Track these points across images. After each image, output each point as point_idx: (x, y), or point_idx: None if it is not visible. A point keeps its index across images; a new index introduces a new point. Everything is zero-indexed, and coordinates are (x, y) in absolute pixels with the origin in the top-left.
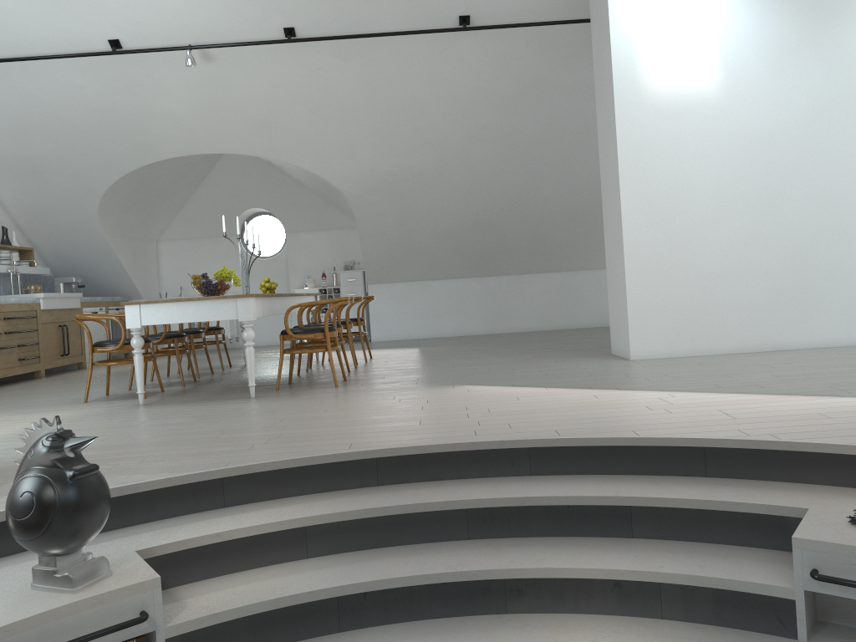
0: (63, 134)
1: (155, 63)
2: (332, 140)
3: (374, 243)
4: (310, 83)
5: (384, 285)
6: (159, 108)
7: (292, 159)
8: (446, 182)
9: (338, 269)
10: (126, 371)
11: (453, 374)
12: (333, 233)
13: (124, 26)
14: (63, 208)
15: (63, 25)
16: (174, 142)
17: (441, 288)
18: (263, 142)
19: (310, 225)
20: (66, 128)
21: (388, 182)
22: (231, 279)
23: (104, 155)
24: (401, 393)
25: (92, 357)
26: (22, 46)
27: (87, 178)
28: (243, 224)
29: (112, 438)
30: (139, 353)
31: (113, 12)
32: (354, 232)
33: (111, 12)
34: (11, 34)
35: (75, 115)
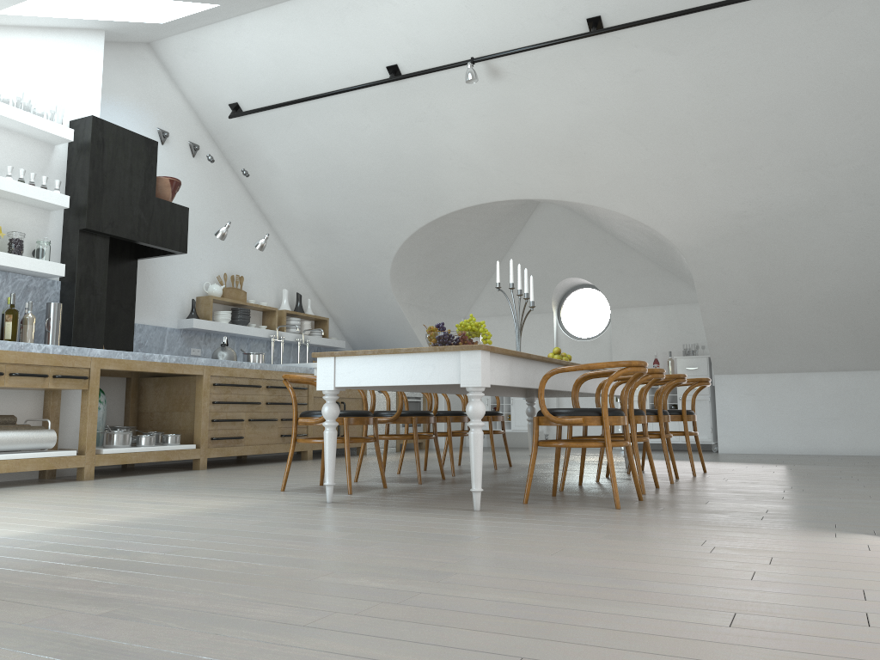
0: (350, 186)
1: (437, 90)
2: (657, 172)
3: (722, 317)
4: (625, 92)
5: (737, 376)
6: (445, 146)
7: (606, 201)
8: (831, 224)
9: (676, 355)
10: (395, 461)
11: (838, 510)
12: (671, 309)
13: (402, 46)
14: (356, 274)
15: (340, 55)
16: (464, 188)
17: (825, 384)
18: (568, 181)
19: (640, 298)
20: (352, 179)
21: (739, 228)
22: (478, 334)
23: (392, 208)
24: (723, 534)
25: (295, 430)
26: (304, 86)
27: (376, 237)
28: (560, 299)
29: (185, 551)
30: (330, 426)
31: (389, 31)
32: (699, 308)
33: (387, 32)
34: (293, 74)
35: (360, 163)
